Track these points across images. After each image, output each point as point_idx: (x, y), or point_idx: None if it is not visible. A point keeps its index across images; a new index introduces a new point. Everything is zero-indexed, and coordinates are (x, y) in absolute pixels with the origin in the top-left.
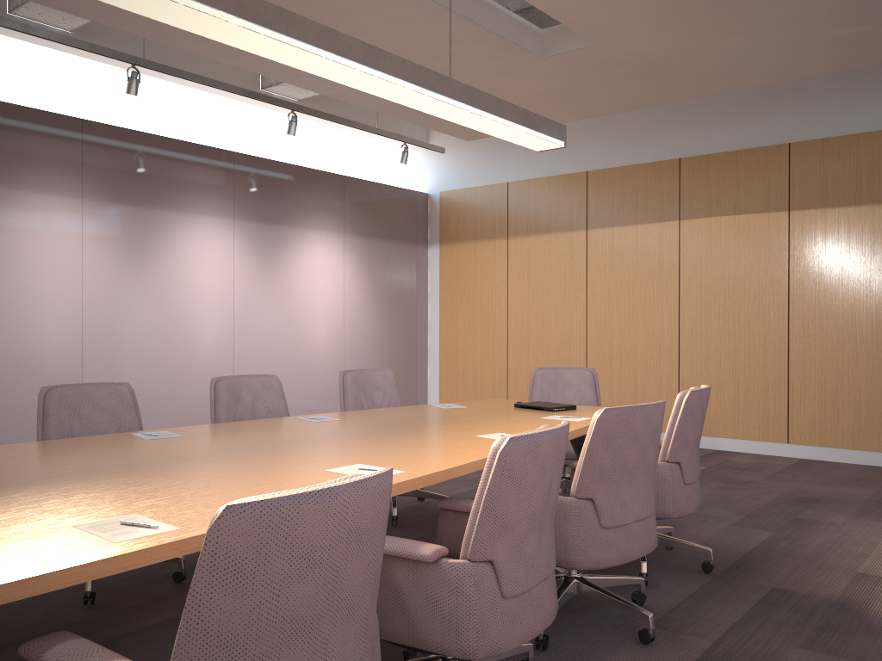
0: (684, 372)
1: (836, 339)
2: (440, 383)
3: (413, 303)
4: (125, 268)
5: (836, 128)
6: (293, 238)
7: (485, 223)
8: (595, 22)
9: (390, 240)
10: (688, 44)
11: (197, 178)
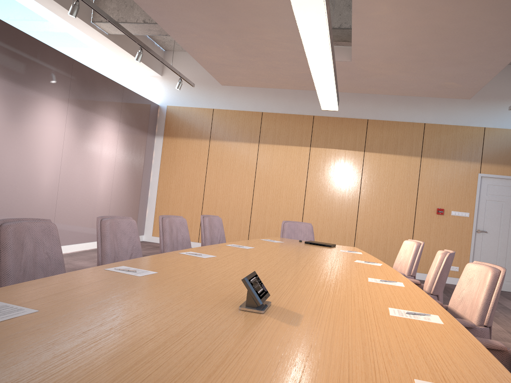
0: None
1: (379, 215)
2: (155, 219)
3: (145, 169)
4: (6, 126)
5: (389, 117)
6: (96, 121)
7: (196, 129)
8: (365, 53)
9: (139, 130)
10: (387, 72)
11: (53, 72)
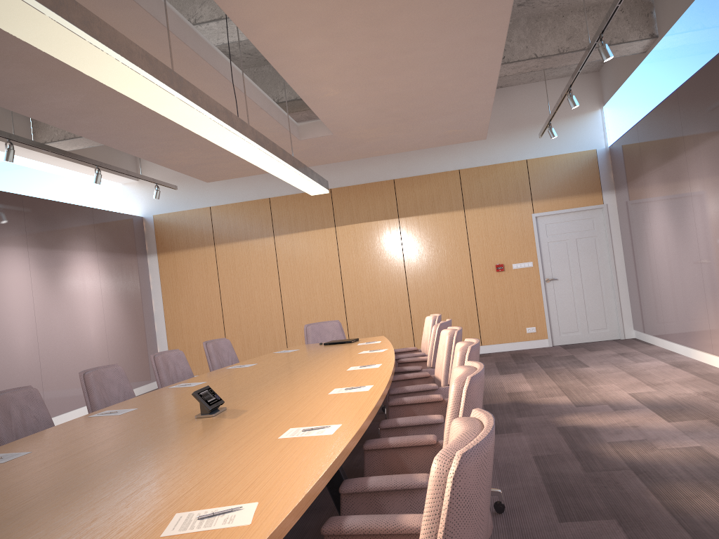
0: (350, 320)
1: (433, 288)
2: None
3: (144, 299)
4: None
5: (417, 171)
6: (66, 259)
7: (195, 236)
8: (342, 125)
9: (125, 254)
10: (378, 135)
11: (1, 217)
